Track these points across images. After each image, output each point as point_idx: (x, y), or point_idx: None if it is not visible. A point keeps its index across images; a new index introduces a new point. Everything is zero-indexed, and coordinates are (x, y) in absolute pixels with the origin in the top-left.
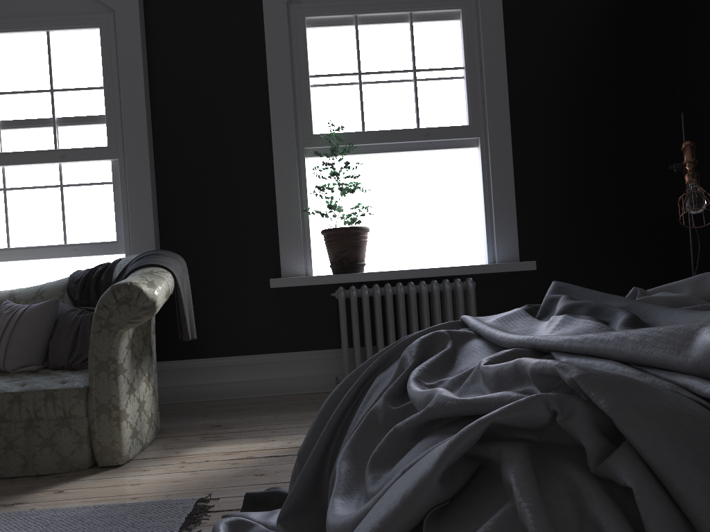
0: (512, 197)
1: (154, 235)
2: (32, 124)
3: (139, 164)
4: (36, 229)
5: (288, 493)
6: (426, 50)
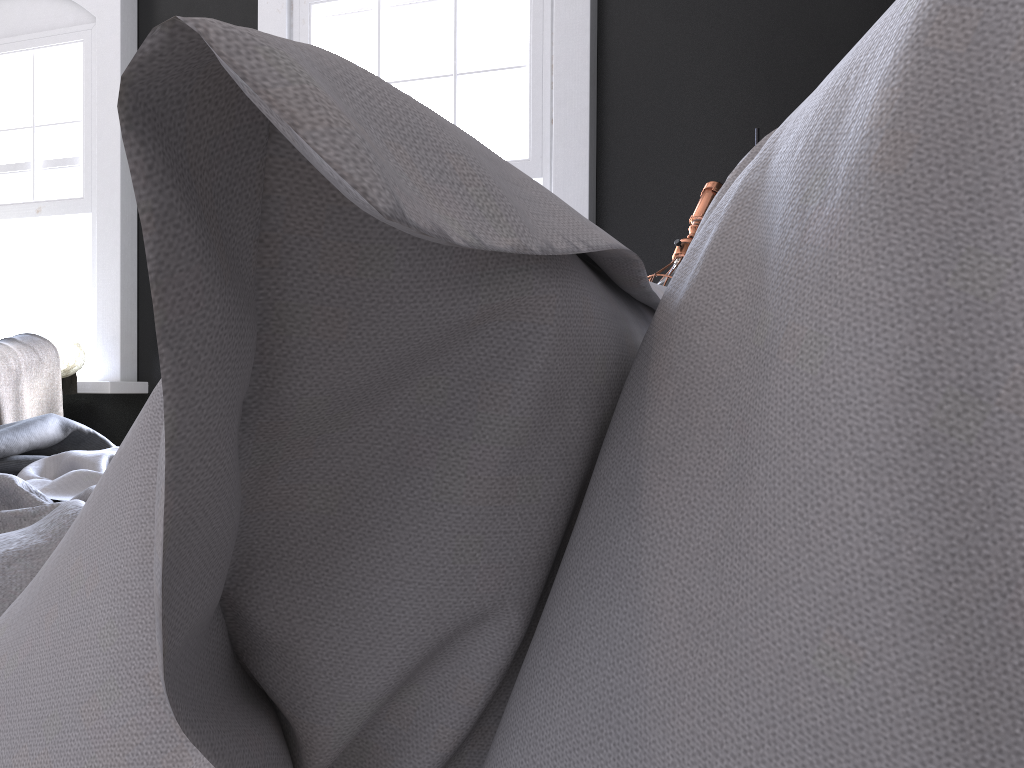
0: None
1: (121, 313)
2: (14, 169)
3: (109, 220)
4: (16, 300)
5: None
6: (475, 41)
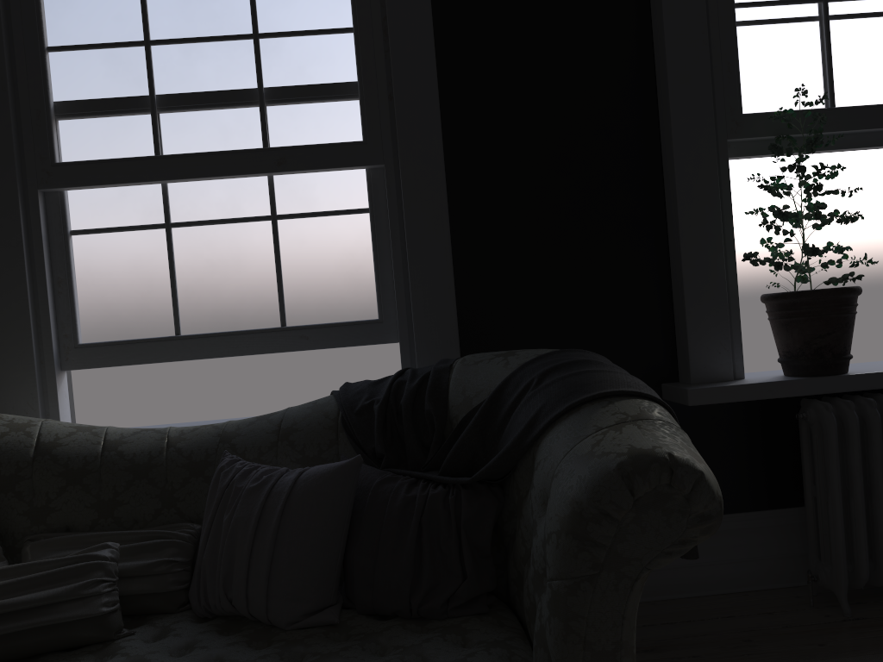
0: None
1: (456, 307)
2: (220, 100)
3: (425, 174)
4: (228, 300)
5: None
6: None
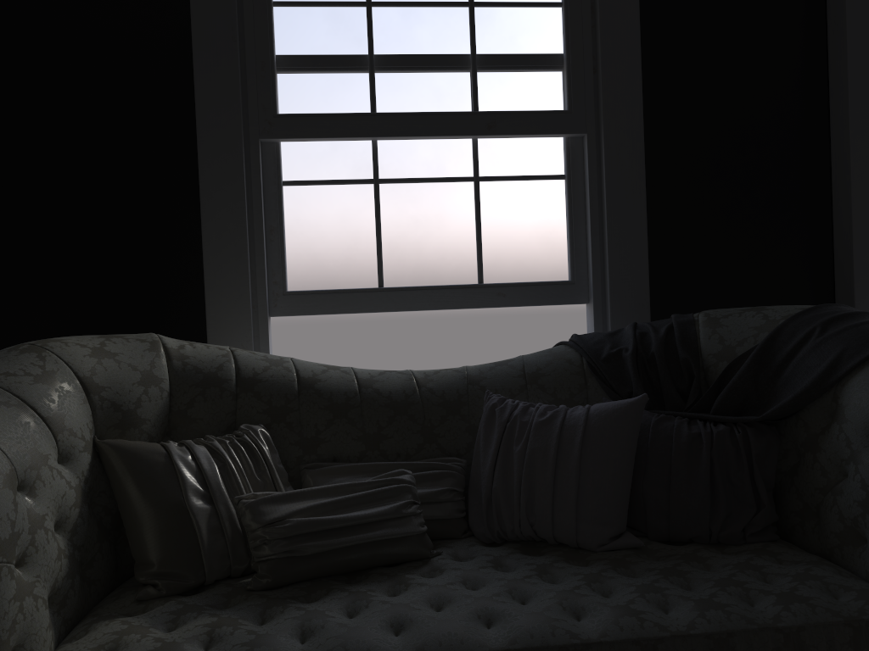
0: None
1: (647, 272)
2: (435, 63)
3: (626, 145)
4: (429, 256)
5: None
6: None
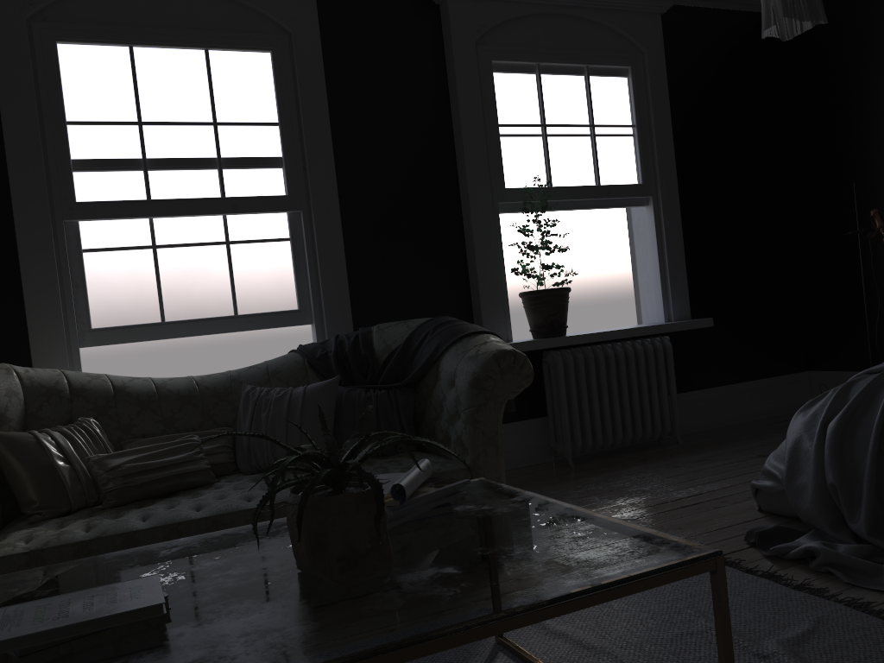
0: (682, 256)
1: (349, 301)
2: (192, 164)
3: (328, 217)
4: (197, 297)
5: (786, 526)
6: (602, 105)
